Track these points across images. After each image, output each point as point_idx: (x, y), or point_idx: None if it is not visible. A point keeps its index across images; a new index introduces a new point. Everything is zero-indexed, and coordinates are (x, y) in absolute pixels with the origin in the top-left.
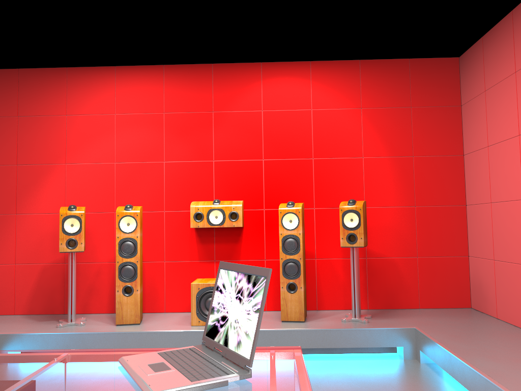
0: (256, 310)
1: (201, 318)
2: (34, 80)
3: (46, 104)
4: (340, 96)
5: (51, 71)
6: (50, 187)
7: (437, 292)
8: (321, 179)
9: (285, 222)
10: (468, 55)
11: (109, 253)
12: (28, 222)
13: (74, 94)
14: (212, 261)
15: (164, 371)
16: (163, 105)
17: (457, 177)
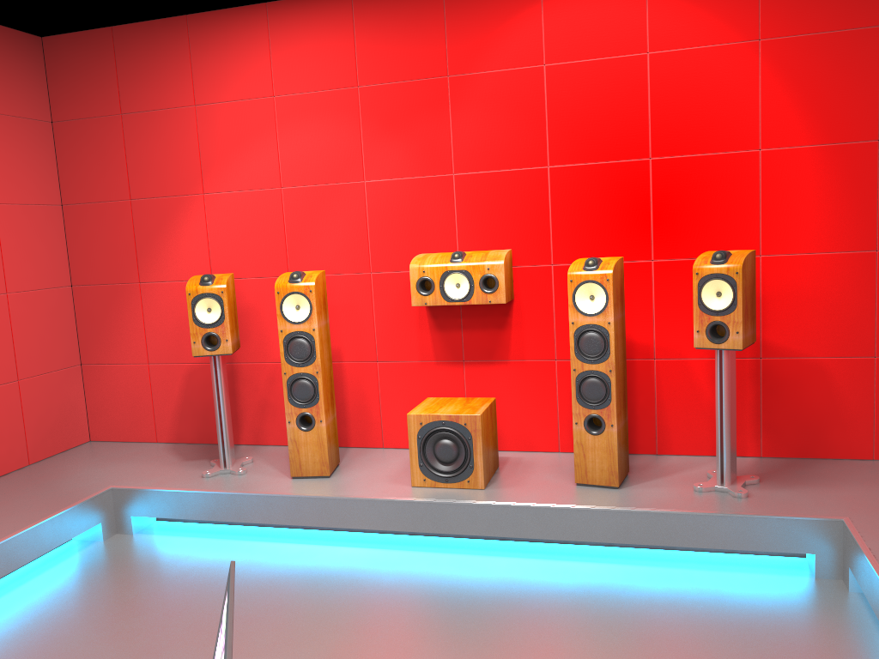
0: None
1: (427, 474)
2: (139, 46)
3: (162, 88)
4: (712, 17)
5: (162, 24)
6: (184, 235)
7: None
8: (667, 201)
9: (580, 299)
10: None
11: None
12: (159, 295)
13: (204, 66)
14: (459, 362)
15: None
16: (356, 72)
17: None
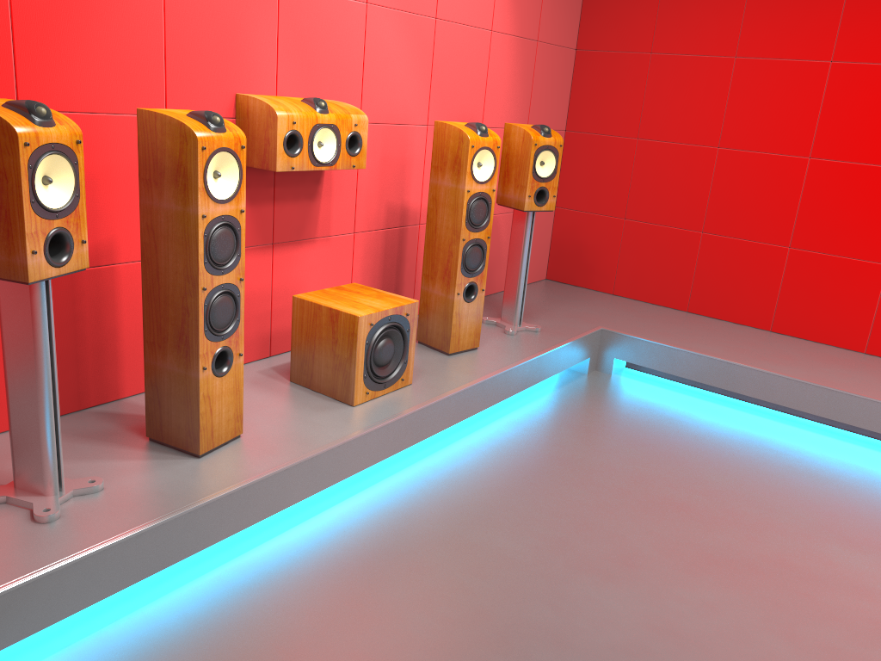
0: None
1: (370, 386)
2: None
3: None
4: None
5: None
6: None
7: None
8: (441, 66)
9: (474, 167)
10: None
11: None
12: None
13: None
14: (268, 246)
15: None
16: None
17: (565, 86)
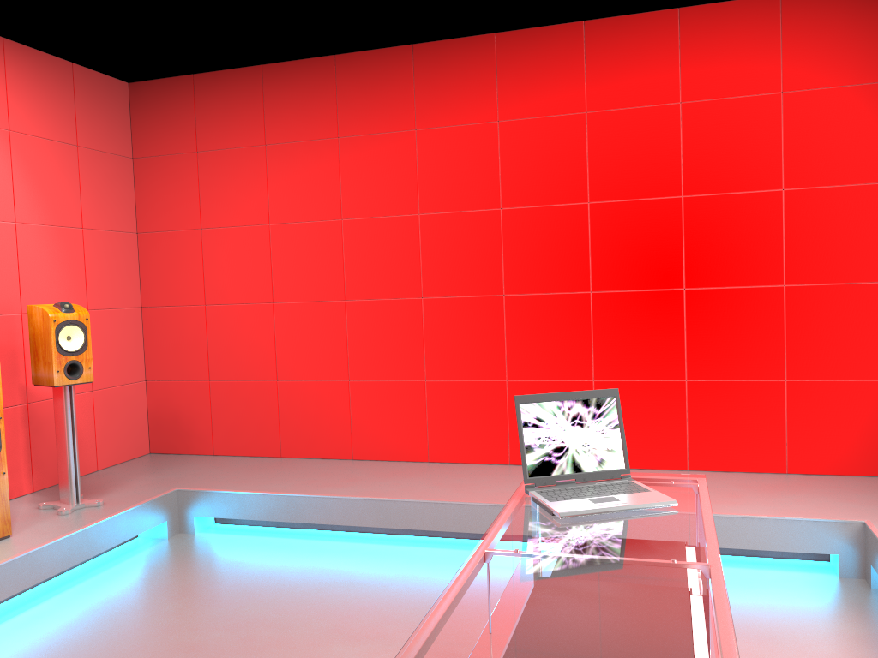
0: (614, 426)
1: None
2: None
3: None
4: None
5: None
6: None
7: (116, 440)
8: None
9: None
10: (155, 89)
11: None
12: None
13: None
14: None
15: (620, 498)
16: None
17: (131, 266)
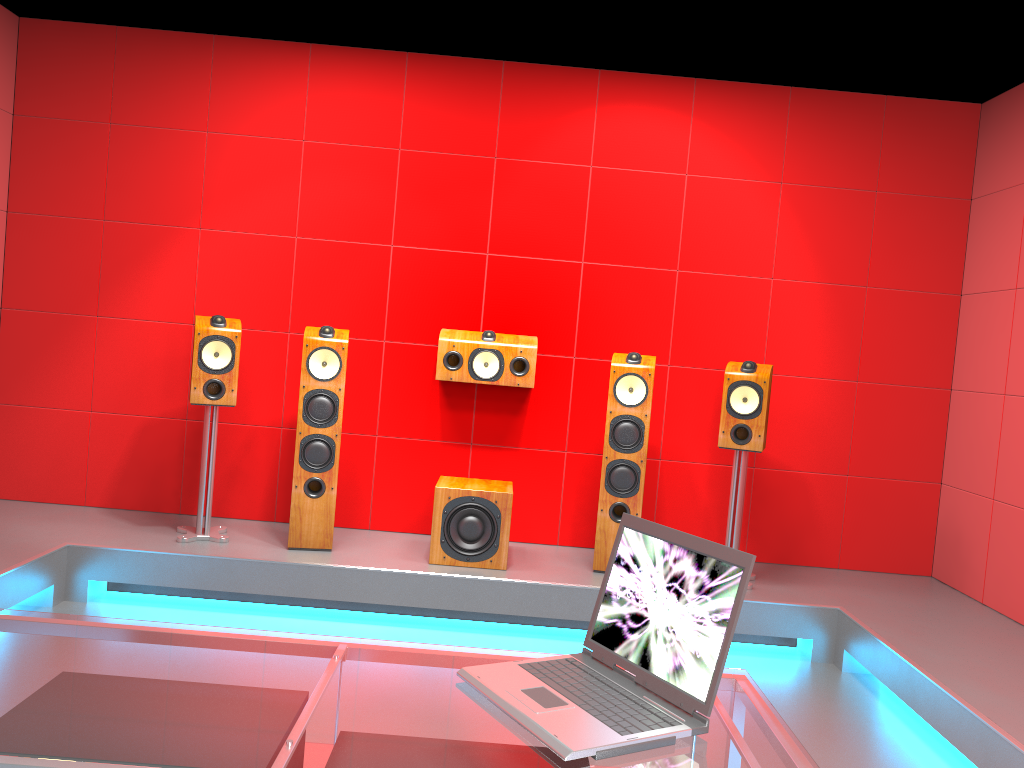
0: (720, 621)
1: (448, 552)
2: (148, 54)
3: (168, 106)
4: (745, 155)
5: (181, 38)
6: (167, 270)
7: (874, 542)
8: (688, 312)
9: (620, 390)
10: (1002, 105)
11: (272, 410)
12: (120, 334)
13: (225, 92)
14: (466, 444)
15: (560, 709)
16: (400, 134)
17: (942, 336)
